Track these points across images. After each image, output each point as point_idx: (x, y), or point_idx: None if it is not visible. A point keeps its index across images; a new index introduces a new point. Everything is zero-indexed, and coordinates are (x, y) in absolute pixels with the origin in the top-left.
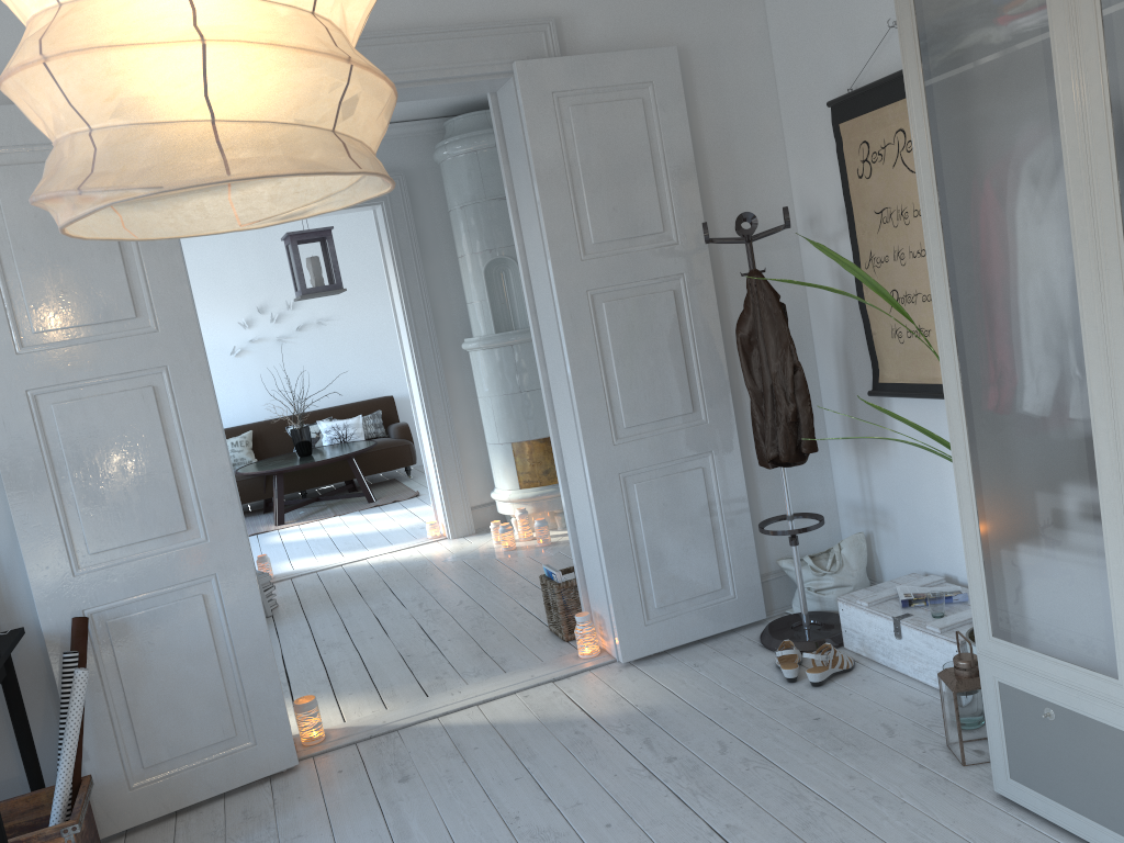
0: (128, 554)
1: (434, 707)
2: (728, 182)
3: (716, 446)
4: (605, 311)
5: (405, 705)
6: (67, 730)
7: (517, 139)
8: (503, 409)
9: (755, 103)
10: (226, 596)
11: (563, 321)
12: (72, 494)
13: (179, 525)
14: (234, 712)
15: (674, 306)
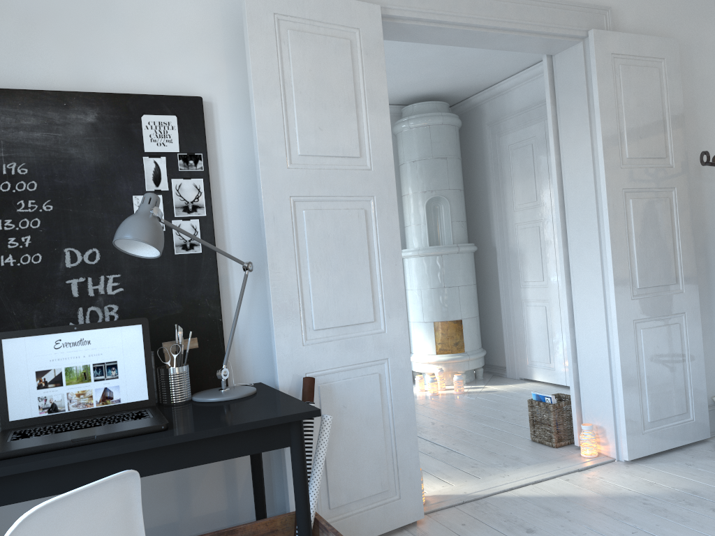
0: (337, 334)
1: (497, 484)
2: (693, 134)
3: (687, 309)
4: (631, 204)
5: (469, 482)
6: (317, 464)
7: (576, 84)
8: (430, 298)
9: (709, 86)
10: (392, 377)
11: (608, 207)
12: (308, 281)
13: (370, 317)
14: (388, 471)
15: (669, 209)
